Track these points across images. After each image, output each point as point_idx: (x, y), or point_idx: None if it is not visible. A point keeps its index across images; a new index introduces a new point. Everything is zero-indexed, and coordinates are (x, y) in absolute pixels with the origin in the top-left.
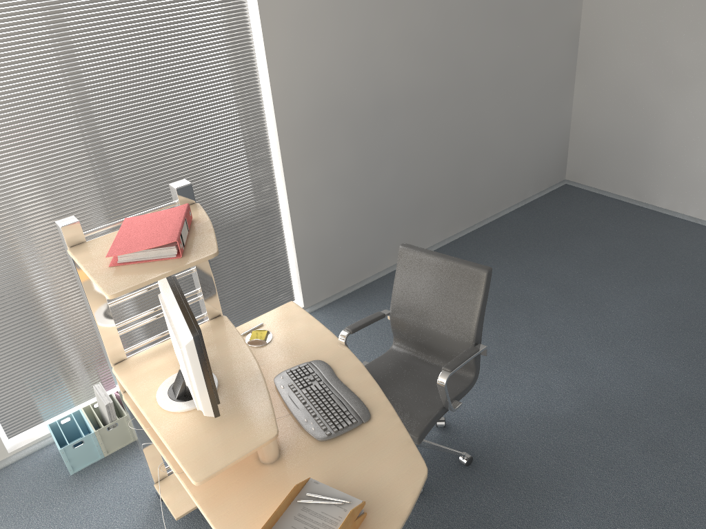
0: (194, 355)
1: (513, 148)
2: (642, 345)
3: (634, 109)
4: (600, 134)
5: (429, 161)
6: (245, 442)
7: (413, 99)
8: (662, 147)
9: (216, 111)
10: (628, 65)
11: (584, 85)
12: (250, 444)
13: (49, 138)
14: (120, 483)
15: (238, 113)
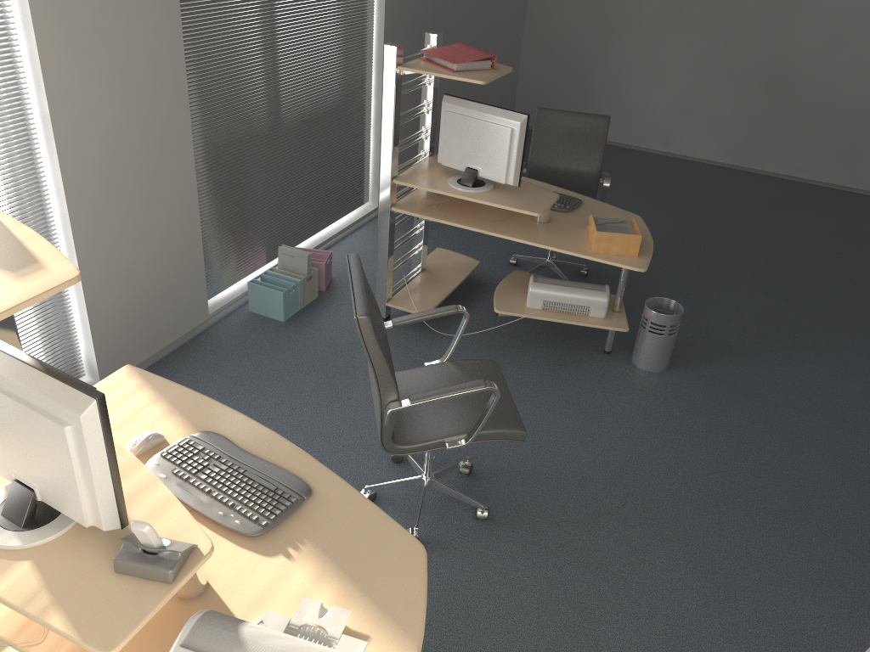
0: (523, 131)
1: (491, 84)
2: (642, 211)
3: (575, 56)
4: (545, 79)
5: (451, 83)
6: (544, 199)
7: (449, 23)
8: (598, 86)
9: (351, 3)
10: (571, 18)
11: (532, 35)
12: (549, 199)
13: (266, 1)
14: (336, 319)
15: (361, 8)
